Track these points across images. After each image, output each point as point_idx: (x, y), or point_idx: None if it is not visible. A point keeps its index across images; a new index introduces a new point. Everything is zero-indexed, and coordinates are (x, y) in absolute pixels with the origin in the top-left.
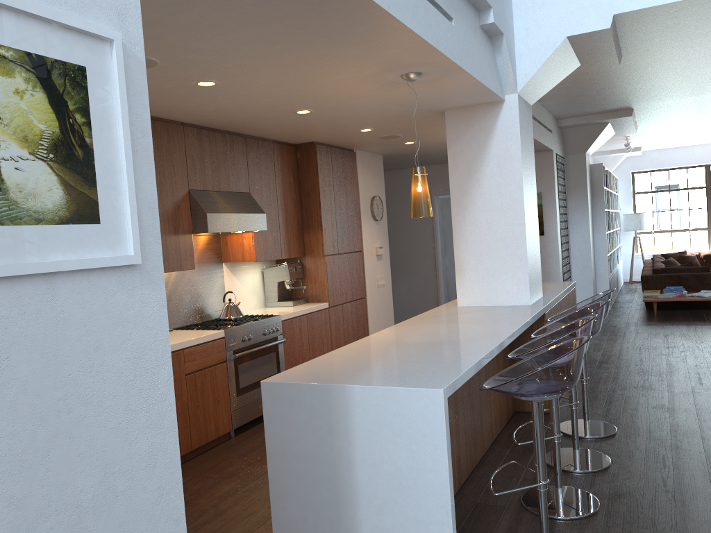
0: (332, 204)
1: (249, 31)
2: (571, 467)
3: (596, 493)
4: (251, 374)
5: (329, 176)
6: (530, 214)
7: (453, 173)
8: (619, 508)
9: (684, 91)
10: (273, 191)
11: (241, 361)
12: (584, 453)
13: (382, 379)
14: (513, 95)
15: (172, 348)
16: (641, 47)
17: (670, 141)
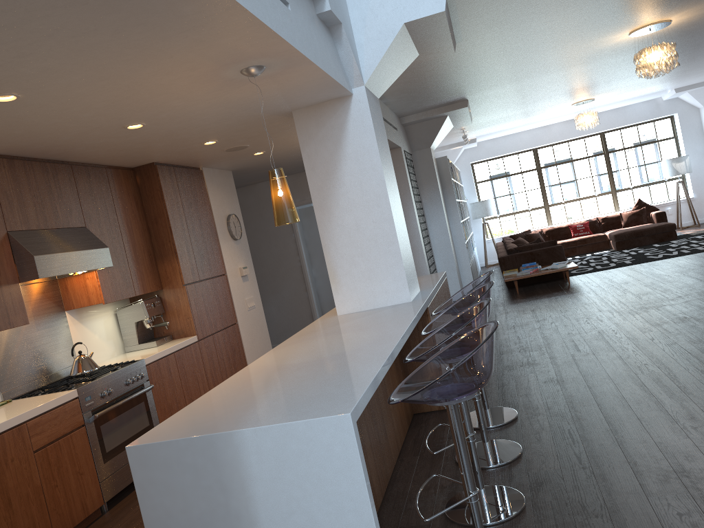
0: (184, 228)
1: (45, 20)
2: (486, 463)
3: (517, 486)
4: (117, 433)
5: (177, 198)
6: (396, 208)
7: (311, 176)
8: (544, 497)
9: (512, 77)
10: (115, 221)
11: (104, 420)
12: (493, 445)
13: (275, 414)
14: (360, 88)
15: (11, 424)
16: (473, 33)
17: (500, 130)
